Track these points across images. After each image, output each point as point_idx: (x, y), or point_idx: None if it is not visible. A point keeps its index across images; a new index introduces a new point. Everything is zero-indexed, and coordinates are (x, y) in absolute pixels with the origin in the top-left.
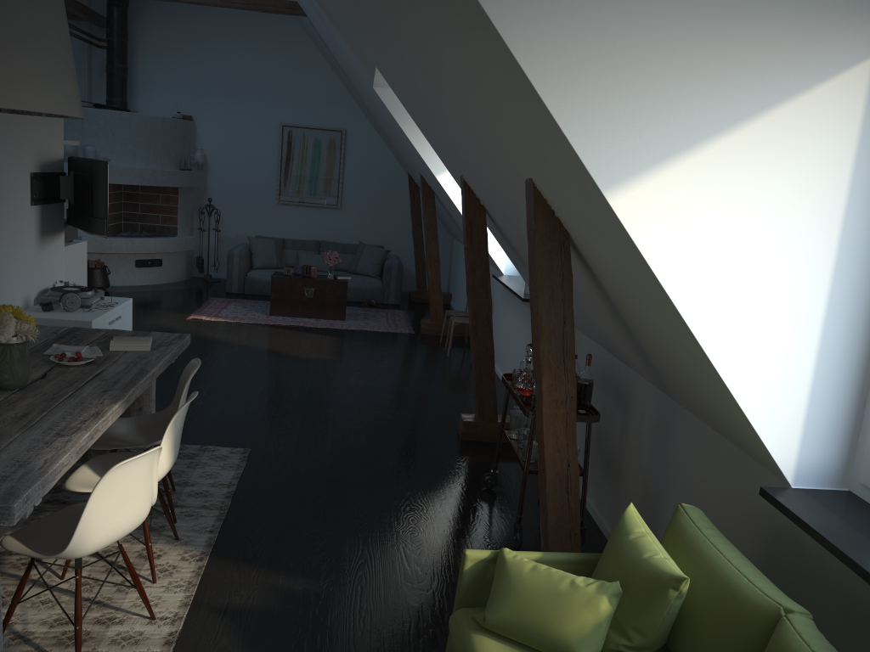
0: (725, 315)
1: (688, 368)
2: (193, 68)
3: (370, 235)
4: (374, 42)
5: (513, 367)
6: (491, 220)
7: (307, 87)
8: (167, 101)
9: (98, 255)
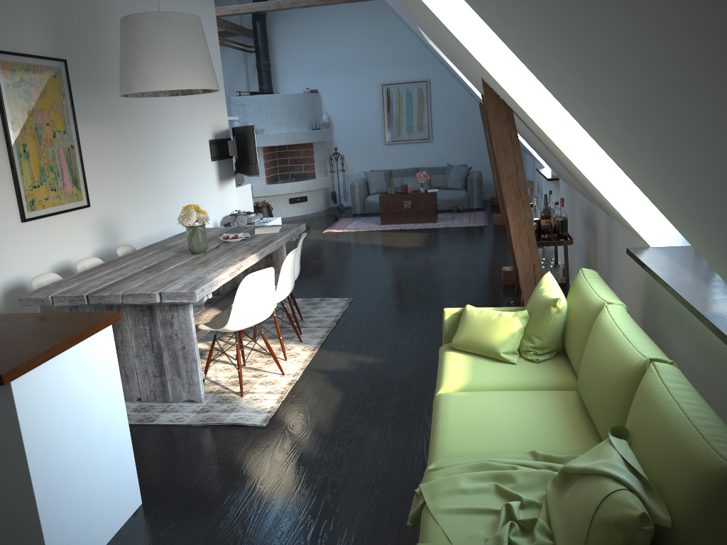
0: (583, 136)
1: (585, 181)
2: (314, 54)
3: (456, 158)
4: (404, 8)
5: None
6: None
7: (397, 52)
8: (299, 82)
9: (264, 198)
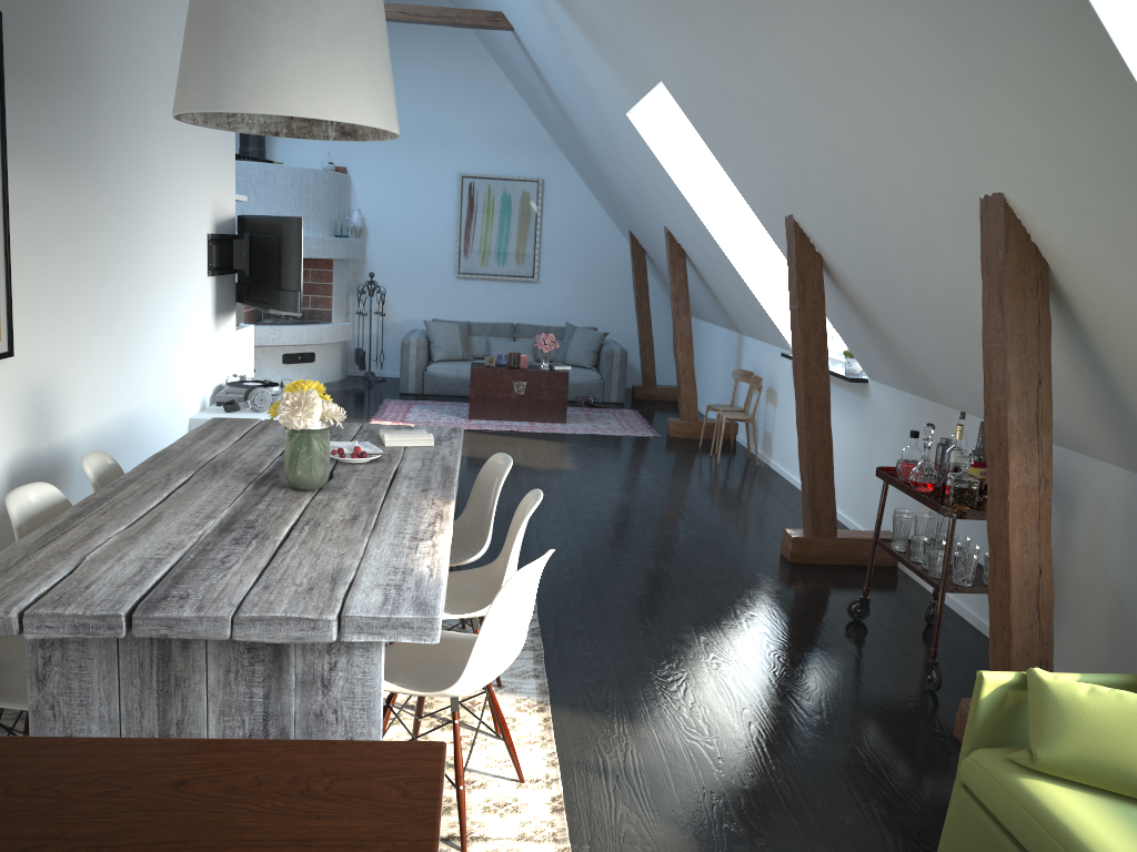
0: None
1: None
2: None
3: (575, 315)
4: (685, 45)
5: None
6: (825, 273)
7: (493, 125)
8: (314, 149)
9: None
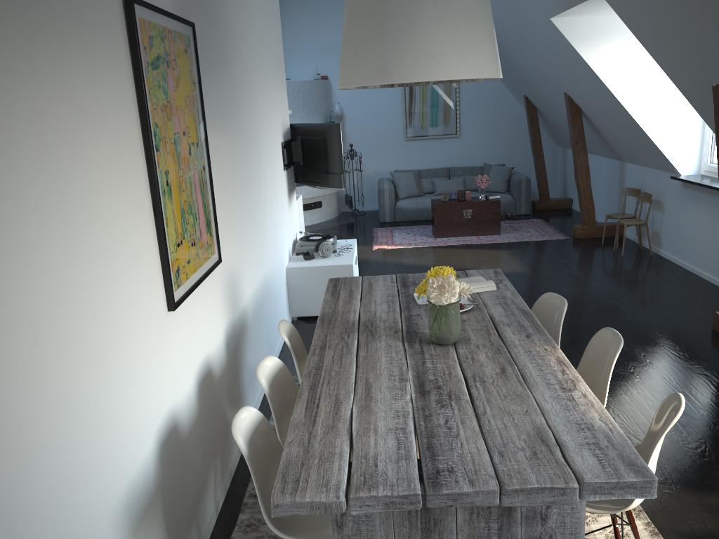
0: None
1: None
2: (324, 34)
3: (486, 156)
4: None
5: (718, 260)
6: None
7: None
8: (305, 66)
9: None
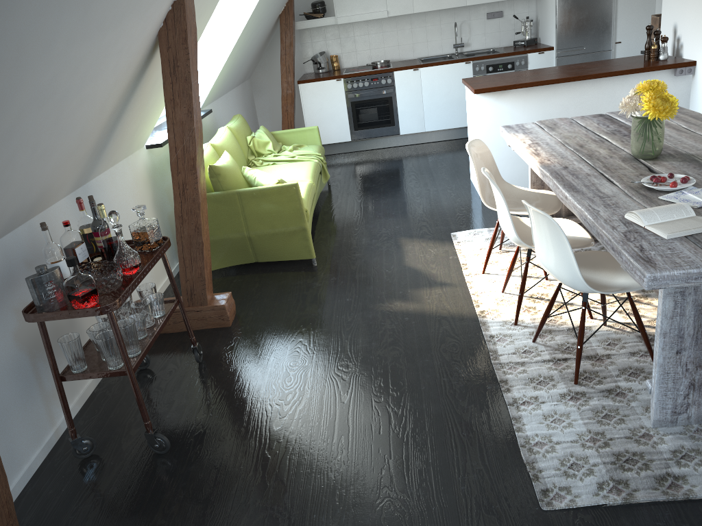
0: None
1: (154, 104)
2: None
3: None
4: None
5: None
6: None
7: None
8: None
9: None
